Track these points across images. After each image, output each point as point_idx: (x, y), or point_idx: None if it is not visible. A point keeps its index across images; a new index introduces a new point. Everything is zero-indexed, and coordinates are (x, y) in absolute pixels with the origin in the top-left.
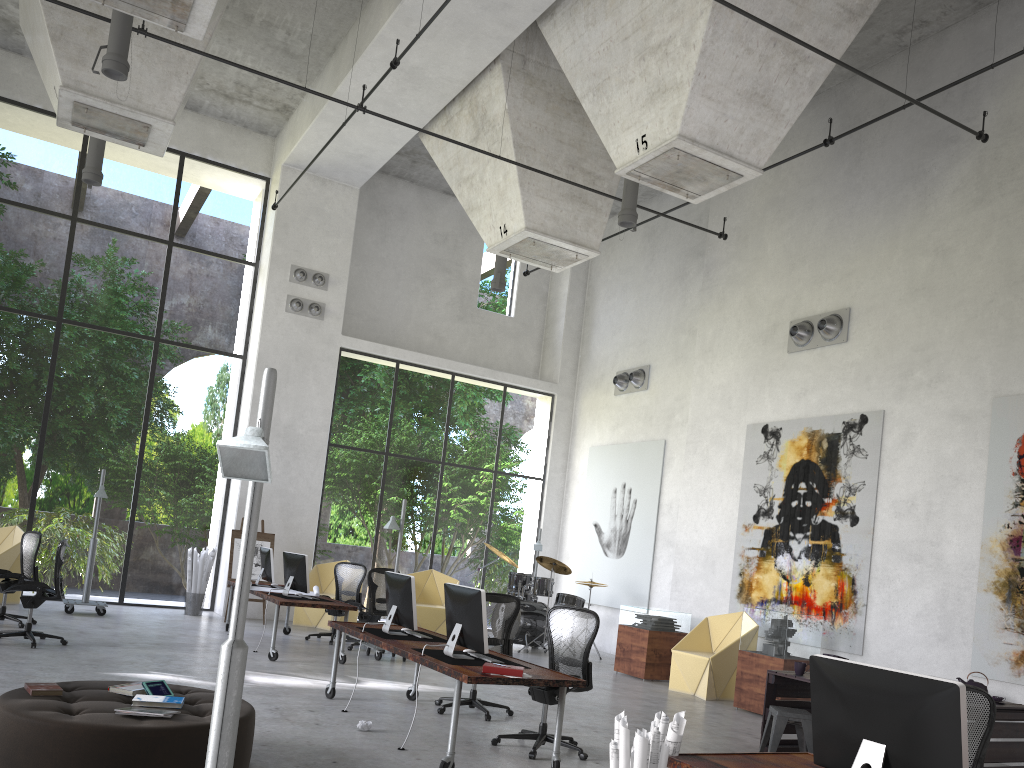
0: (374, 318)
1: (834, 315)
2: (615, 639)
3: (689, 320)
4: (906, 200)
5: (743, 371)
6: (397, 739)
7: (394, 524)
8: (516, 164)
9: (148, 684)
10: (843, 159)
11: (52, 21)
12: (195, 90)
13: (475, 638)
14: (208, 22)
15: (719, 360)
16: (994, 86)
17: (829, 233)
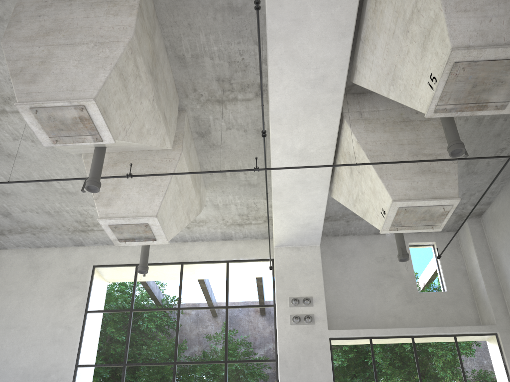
0: (351, 316)
1: None
2: None
3: None
4: None
5: None
6: None
7: None
8: (369, 163)
9: None
10: None
11: None
12: (224, 228)
13: None
14: (106, 126)
15: None
16: None
17: None
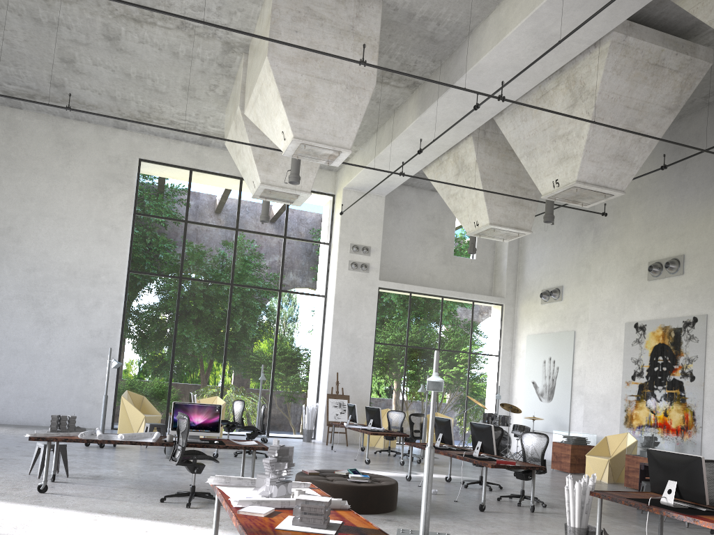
0: (395, 267)
1: (674, 259)
2: (549, 451)
3: (586, 259)
4: None
5: (621, 291)
6: (451, 497)
7: (423, 389)
8: (483, 191)
9: (350, 470)
10: (675, 167)
11: (255, 153)
12: None
13: (489, 448)
14: (343, 160)
15: (606, 284)
16: None
17: (669, 210)
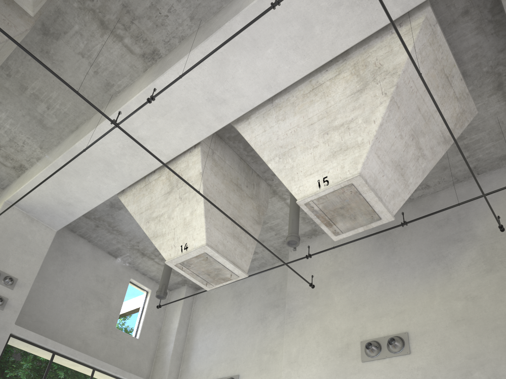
0: (41, 320)
1: (397, 336)
2: None
3: (270, 345)
4: (434, 270)
5: (325, 375)
6: None
7: None
8: (208, 200)
9: None
10: (382, 251)
11: None
12: None
13: None
14: None
15: (304, 368)
16: (478, 215)
17: (381, 289)
